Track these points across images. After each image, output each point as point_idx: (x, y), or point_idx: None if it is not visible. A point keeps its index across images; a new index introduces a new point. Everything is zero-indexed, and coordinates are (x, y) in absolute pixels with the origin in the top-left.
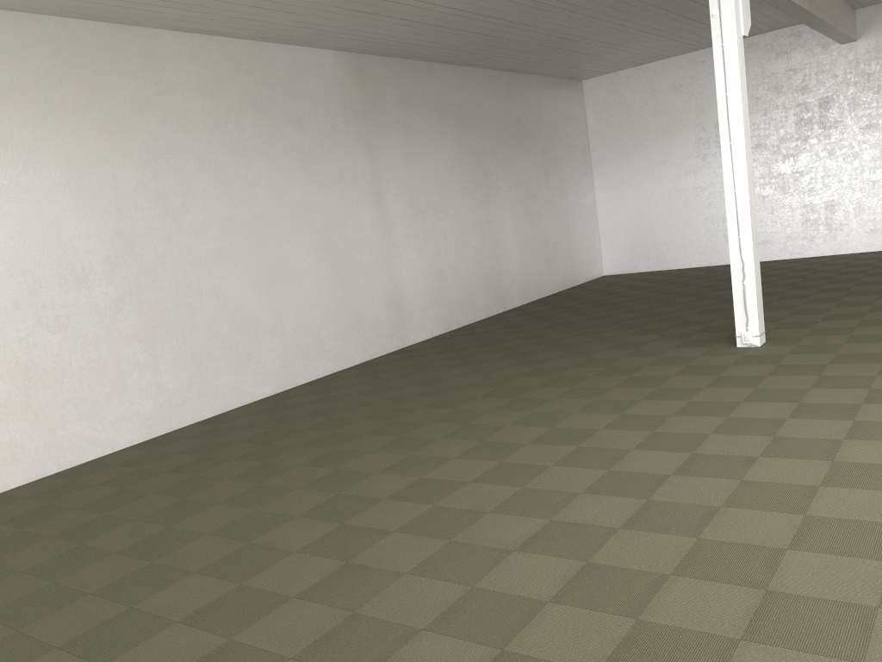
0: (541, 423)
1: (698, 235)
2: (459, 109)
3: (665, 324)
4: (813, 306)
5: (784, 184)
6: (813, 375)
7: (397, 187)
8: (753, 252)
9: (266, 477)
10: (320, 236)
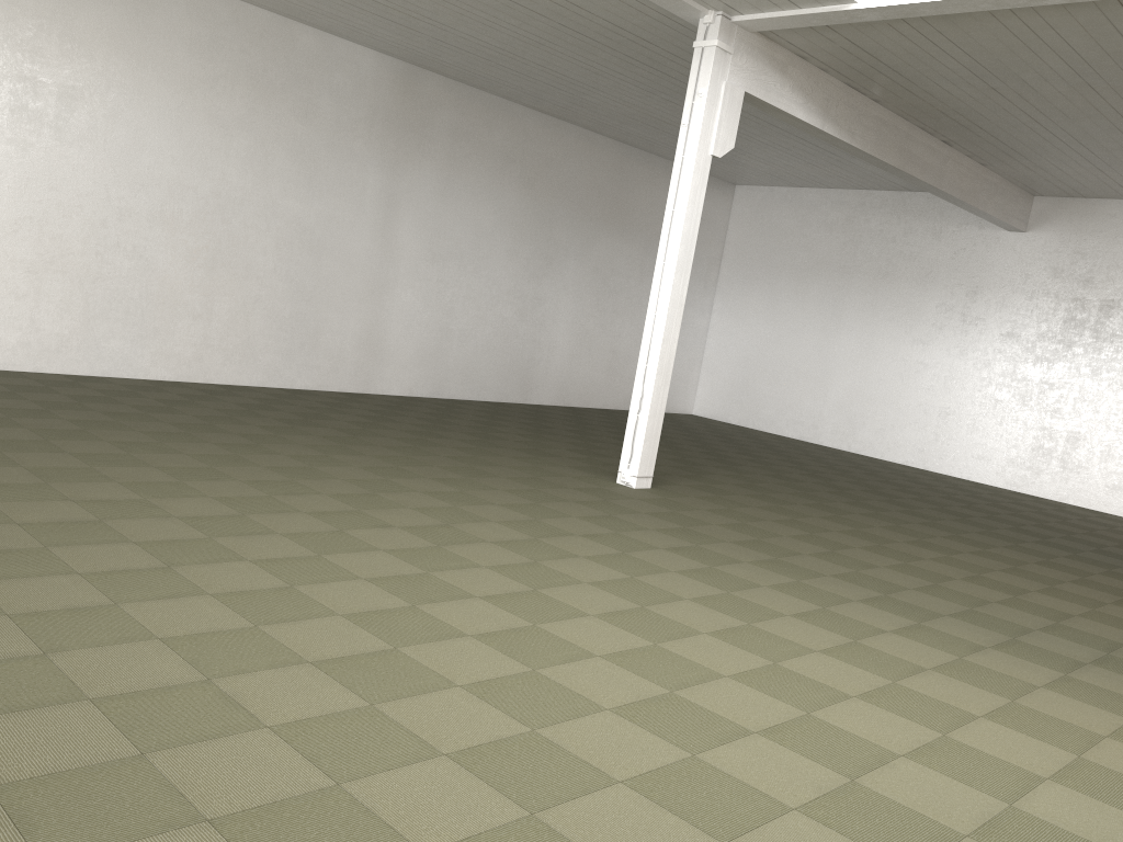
0: (311, 462)
1: (801, 401)
2: (536, 164)
3: (616, 454)
4: (774, 487)
5: (904, 371)
6: (607, 513)
7: (417, 221)
8: (654, 386)
9: (22, 416)
10: (293, 240)
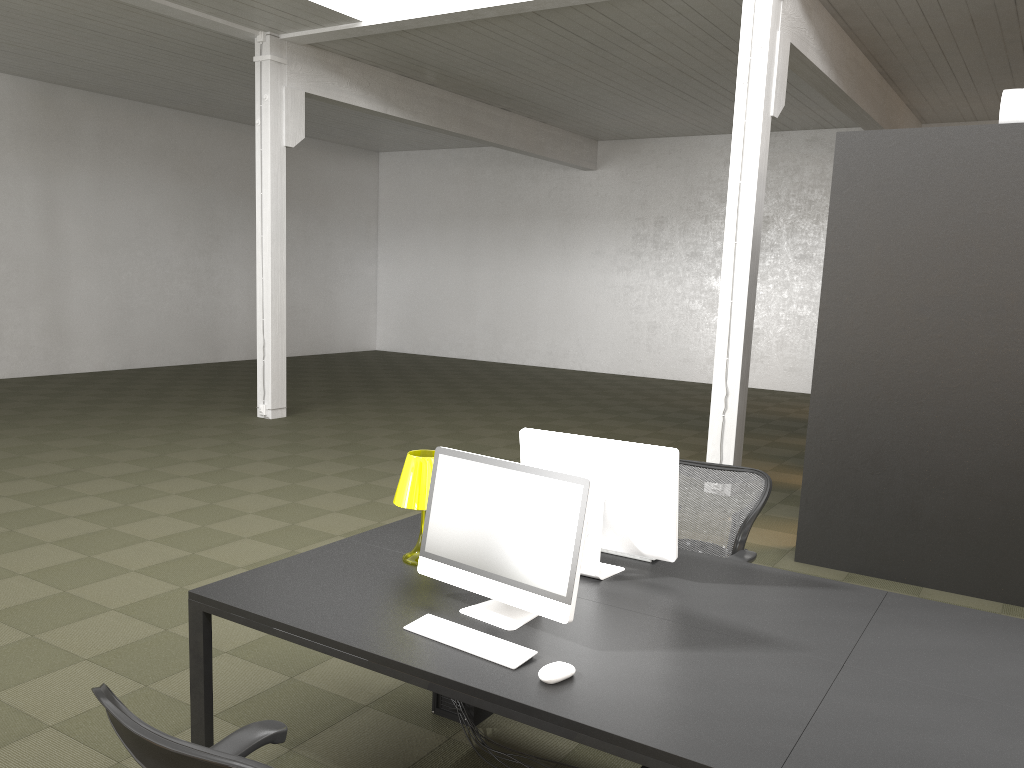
0: None
1: (457, 327)
2: (187, 156)
3: None
4: (402, 400)
5: (528, 291)
6: (231, 441)
7: (80, 218)
8: (271, 335)
9: None
10: None
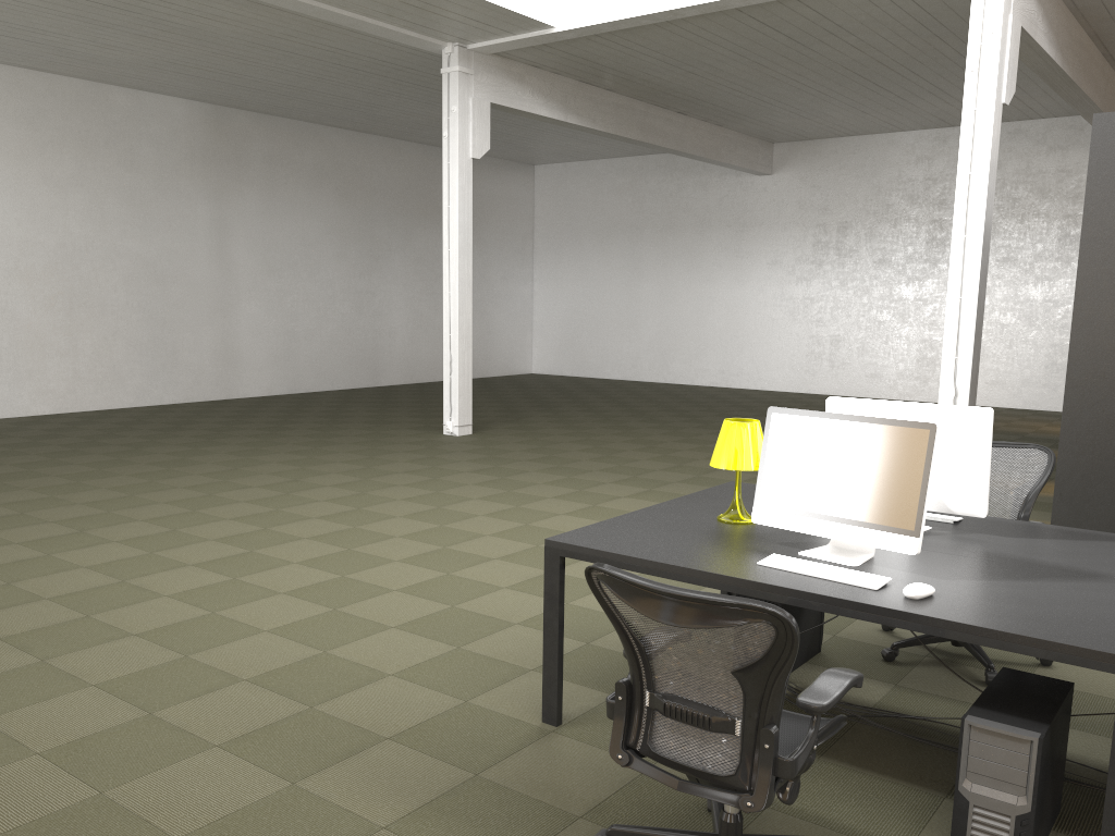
0: (183, 455)
1: (620, 346)
2: (348, 175)
3: None
4: (582, 418)
5: (698, 307)
6: (429, 455)
7: (248, 241)
8: (458, 350)
9: None
10: (139, 274)
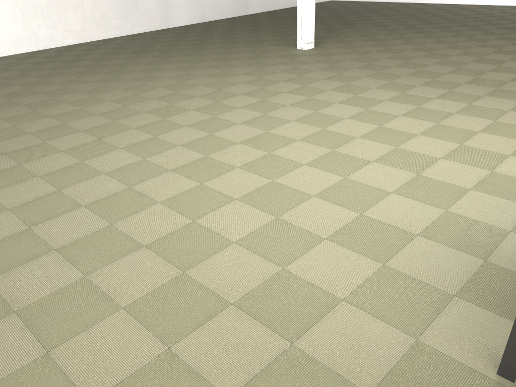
0: (150, 72)
1: None
2: None
3: (295, 32)
4: (376, 32)
5: None
6: (294, 66)
7: None
8: None
9: (14, 79)
10: None
